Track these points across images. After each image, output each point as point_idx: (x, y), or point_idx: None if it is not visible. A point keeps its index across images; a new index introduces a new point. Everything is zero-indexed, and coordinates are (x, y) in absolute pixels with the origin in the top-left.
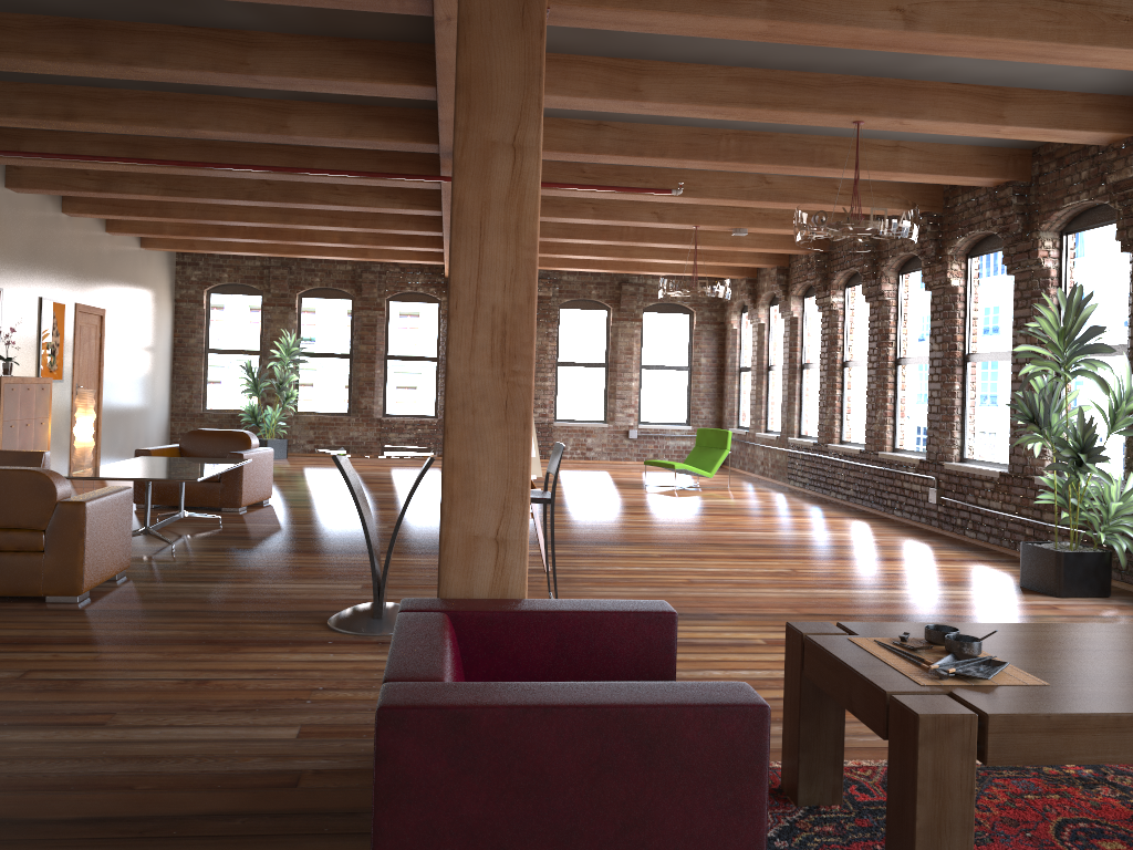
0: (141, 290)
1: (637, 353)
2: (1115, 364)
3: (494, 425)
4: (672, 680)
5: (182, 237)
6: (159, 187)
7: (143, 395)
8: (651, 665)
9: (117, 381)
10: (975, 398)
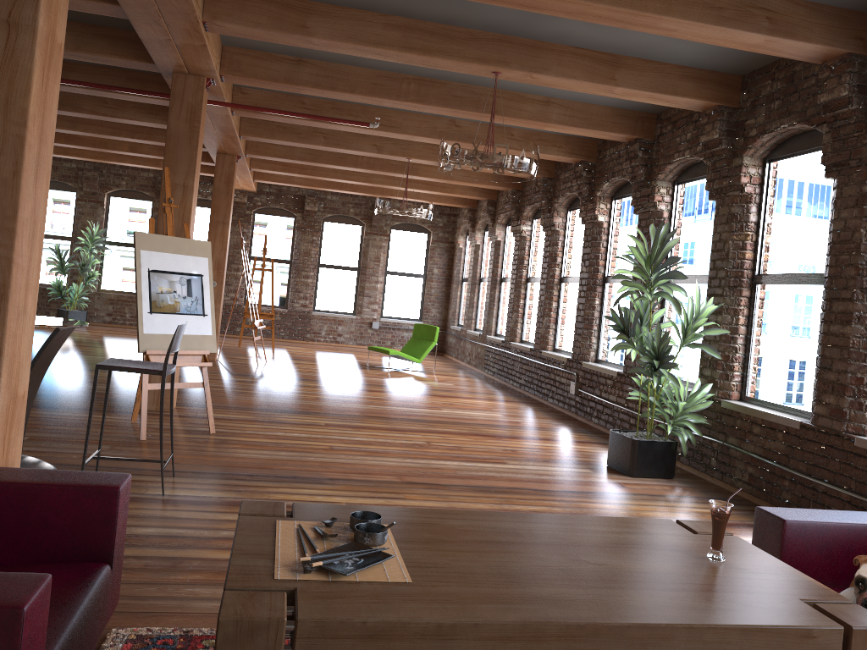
0: None
1: (384, 261)
2: (701, 290)
3: None
4: (110, 553)
5: None
6: None
7: None
8: (88, 538)
9: None
10: (609, 312)
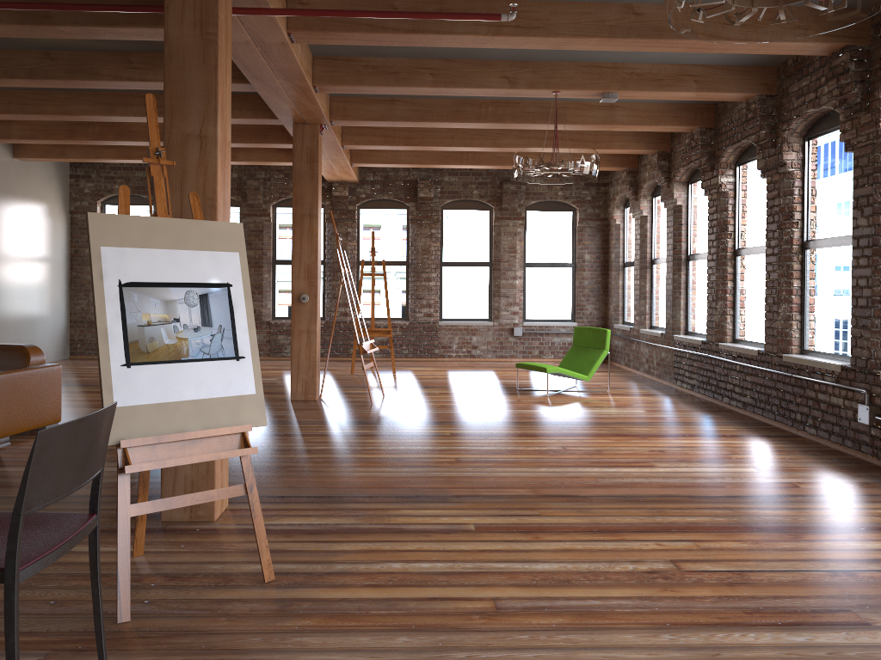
0: (16, 200)
1: (521, 251)
2: None
3: None
4: None
5: (32, 141)
6: None
7: (25, 304)
8: None
9: None
10: None
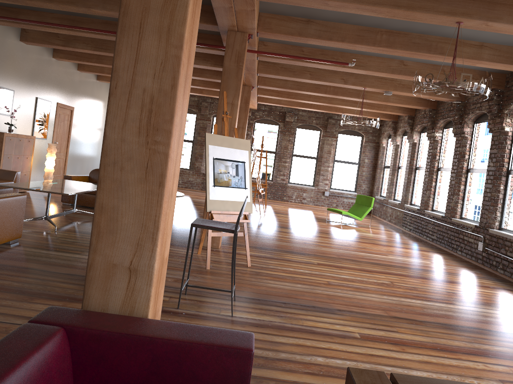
0: (95, 100)
1: (333, 154)
2: None
3: (136, 181)
4: None
5: None
6: (92, 46)
7: (92, 150)
8: None
9: (78, 142)
10: (511, 195)
